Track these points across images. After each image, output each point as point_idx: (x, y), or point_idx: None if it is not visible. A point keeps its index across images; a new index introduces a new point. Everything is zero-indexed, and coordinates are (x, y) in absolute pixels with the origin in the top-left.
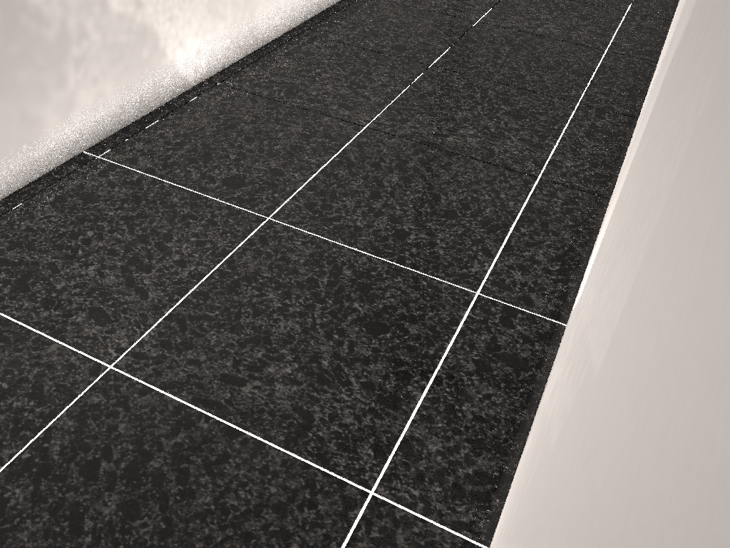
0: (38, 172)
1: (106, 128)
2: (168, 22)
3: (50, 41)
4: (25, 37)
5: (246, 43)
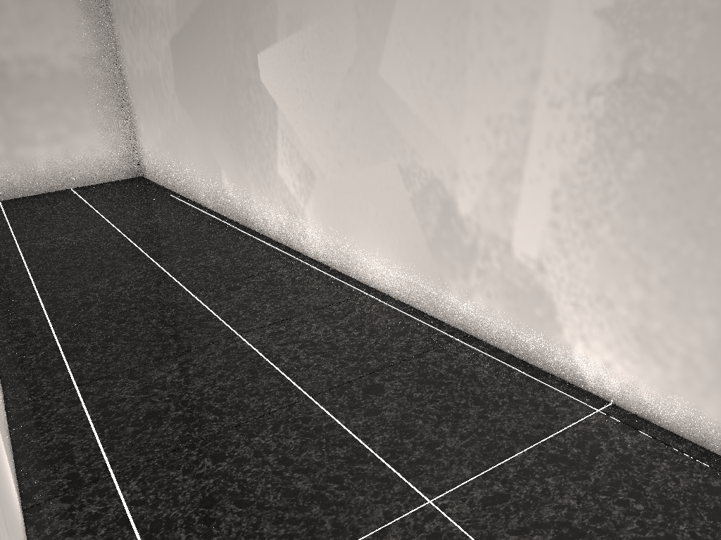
0: (440, 316)
1: (490, 336)
2: (571, 306)
3: (465, 245)
4: (451, 232)
5: (707, 431)
